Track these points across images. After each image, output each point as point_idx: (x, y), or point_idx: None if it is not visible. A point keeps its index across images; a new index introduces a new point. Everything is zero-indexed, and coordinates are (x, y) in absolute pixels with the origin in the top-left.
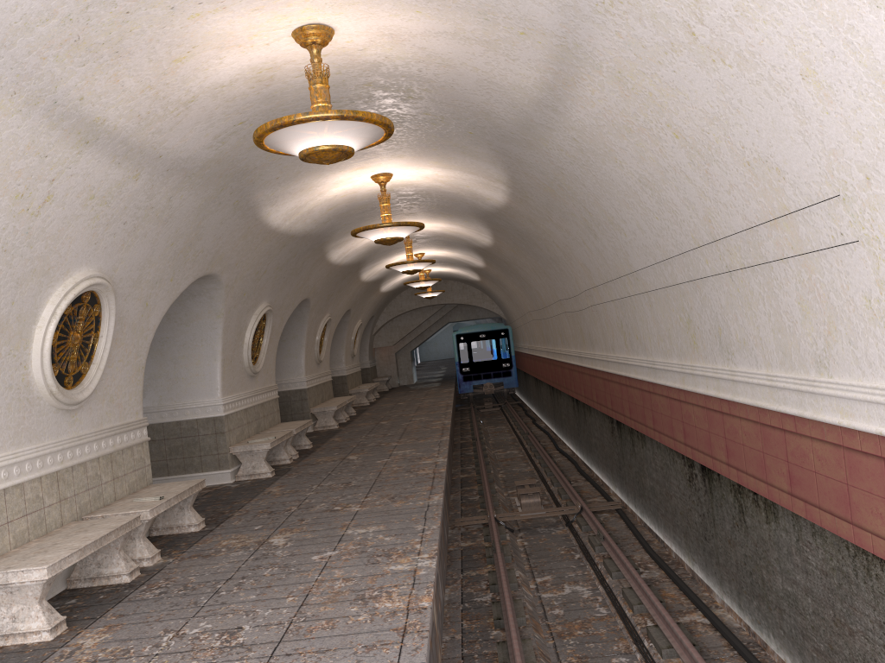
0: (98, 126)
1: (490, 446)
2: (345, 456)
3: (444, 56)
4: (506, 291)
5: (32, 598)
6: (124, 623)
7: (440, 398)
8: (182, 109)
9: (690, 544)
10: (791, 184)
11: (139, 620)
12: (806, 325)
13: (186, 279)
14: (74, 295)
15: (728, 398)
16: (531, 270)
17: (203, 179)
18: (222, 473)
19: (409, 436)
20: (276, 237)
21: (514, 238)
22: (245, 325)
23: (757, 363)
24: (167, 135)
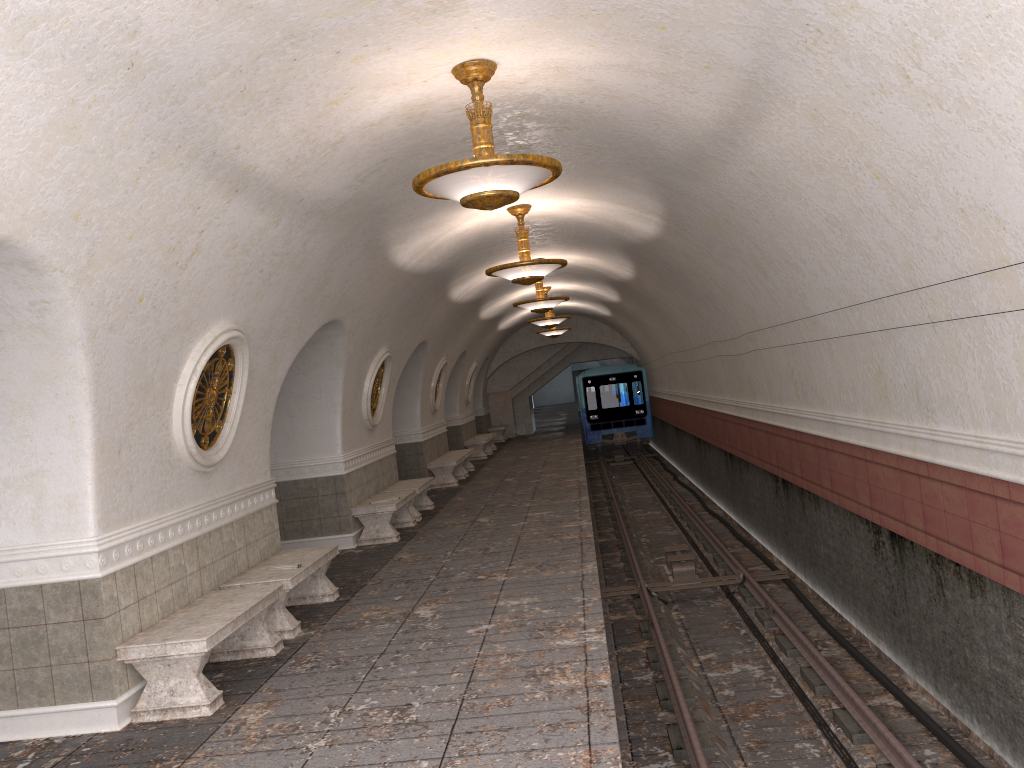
0: (248, 173)
1: (627, 506)
2: (474, 518)
3: (612, 88)
4: (643, 328)
5: (190, 671)
6: (283, 698)
7: (567, 451)
8: (329, 150)
9: (875, 619)
10: (1012, 235)
11: (298, 695)
12: None
13: (312, 326)
14: (214, 350)
15: (926, 459)
16: (678, 307)
17: (339, 220)
18: (343, 537)
19: (542, 495)
20: (401, 277)
21: (662, 272)
22: (364, 374)
23: (963, 423)
24: (311, 178)
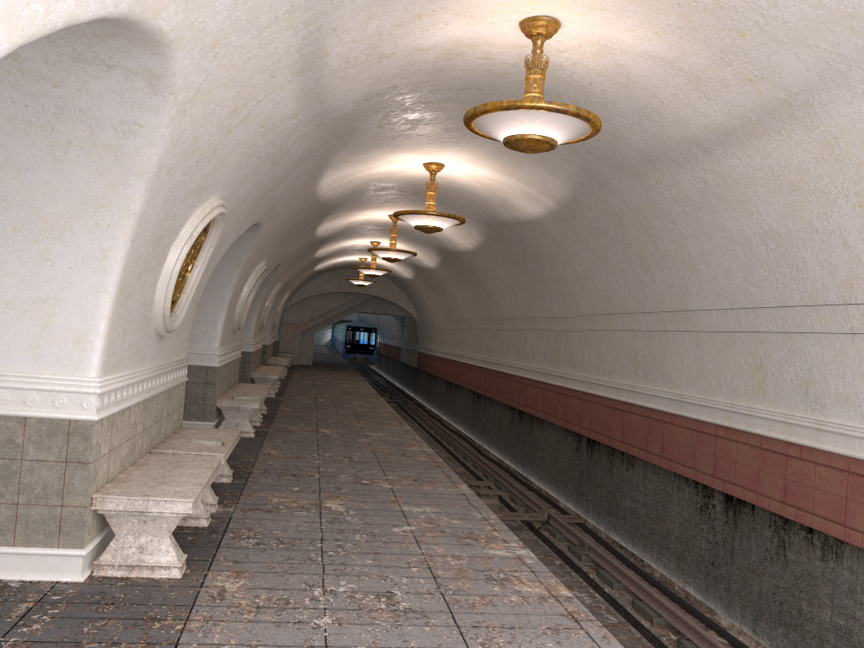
0: (319, 59)
1: None
2: (315, 428)
3: (633, 77)
4: (443, 295)
5: (165, 531)
6: (250, 571)
7: (358, 385)
8: (375, 61)
9: (685, 567)
10: None
11: (263, 569)
12: None
13: (248, 223)
14: (209, 221)
15: (805, 443)
16: (505, 283)
17: (324, 130)
18: (204, 425)
19: (365, 419)
20: (310, 200)
21: (510, 250)
22: (246, 279)
23: (862, 419)
24: (343, 83)
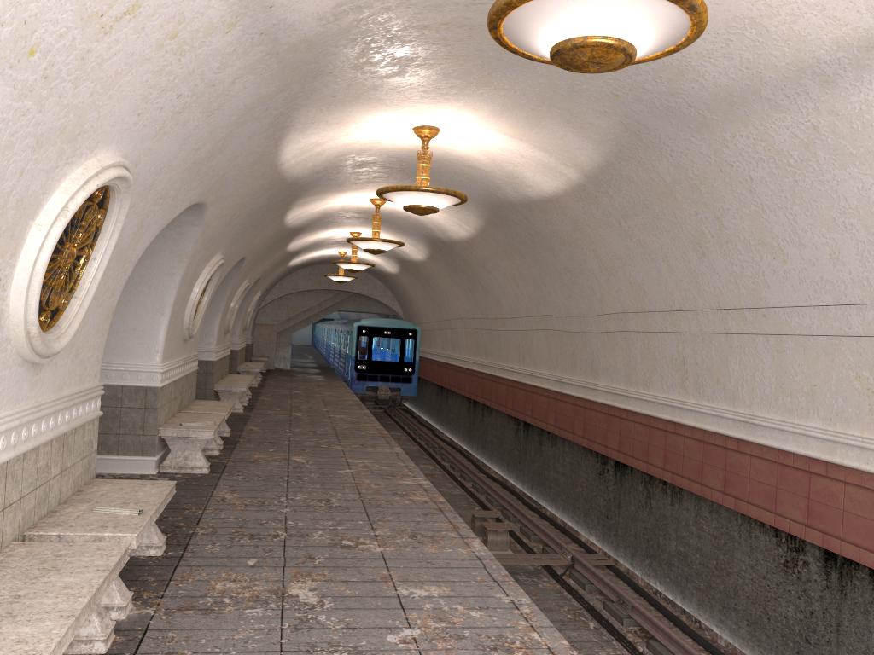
0: None
1: None
2: (286, 456)
3: None
4: (432, 291)
5: None
6: None
7: (339, 392)
8: None
9: (763, 638)
10: None
11: None
12: None
13: (183, 202)
14: (97, 187)
15: None
16: (507, 276)
17: (279, 65)
18: (144, 460)
19: (348, 439)
20: (272, 176)
21: (515, 237)
22: (196, 277)
23: None
24: None
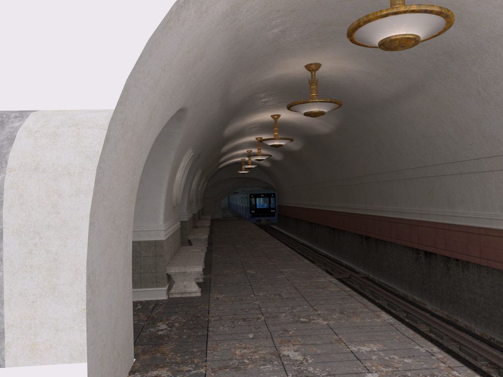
0: (228, 93)
1: None
2: (233, 245)
3: (355, 78)
4: (287, 173)
5: (192, 279)
6: (225, 292)
7: (248, 225)
8: (248, 87)
9: (412, 287)
10: (502, 146)
11: (230, 291)
12: (497, 195)
13: (197, 155)
14: (189, 159)
15: (450, 222)
16: (317, 164)
17: (228, 113)
18: None
19: (256, 239)
20: (220, 138)
21: (317, 149)
22: (193, 178)
23: (468, 209)
24: (236, 96)
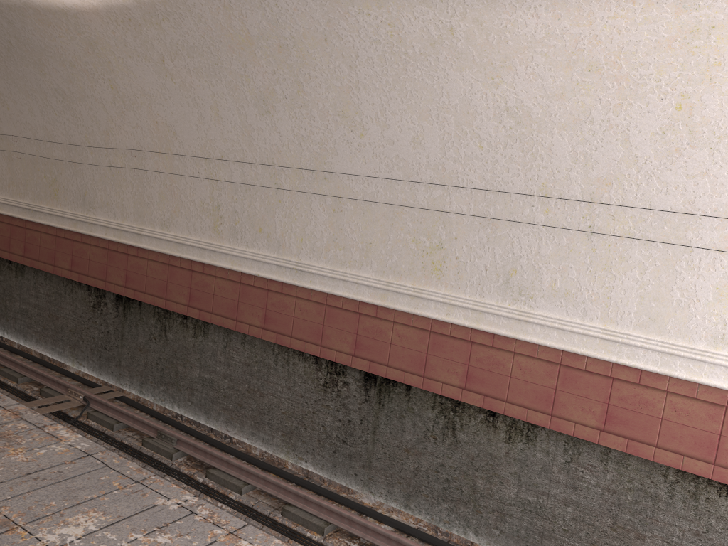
0: None
1: None
2: None
3: None
4: None
5: None
6: None
7: None
8: None
9: (299, 444)
10: None
11: None
12: (716, 307)
13: None
14: None
15: (504, 334)
16: None
17: None
18: None
19: None
20: None
21: None
22: None
23: (585, 316)
24: None
